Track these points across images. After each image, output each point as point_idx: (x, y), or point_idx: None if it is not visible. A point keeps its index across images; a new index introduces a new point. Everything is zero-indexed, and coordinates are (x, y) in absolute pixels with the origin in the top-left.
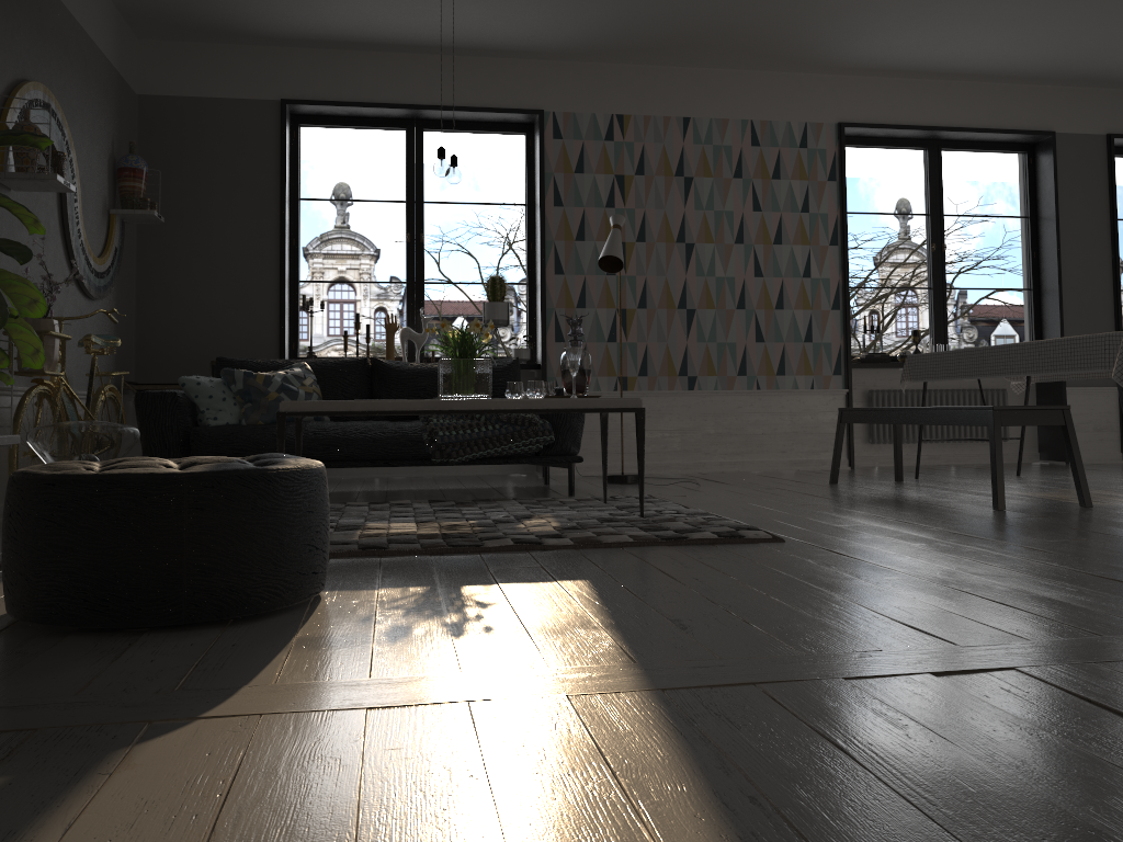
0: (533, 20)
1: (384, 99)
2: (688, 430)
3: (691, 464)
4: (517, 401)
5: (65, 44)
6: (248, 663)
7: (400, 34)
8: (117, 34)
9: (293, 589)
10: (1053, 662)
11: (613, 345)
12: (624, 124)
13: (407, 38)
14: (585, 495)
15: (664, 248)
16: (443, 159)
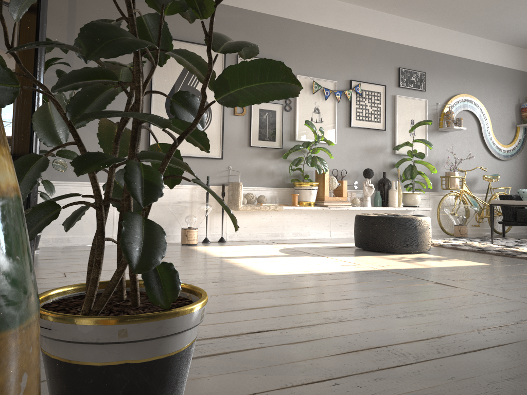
0: None
1: None
2: None
3: None
4: None
5: (480, 74)
6: (357, 255)
7: None
8: (520, 56)
9: (398, 248)
10: (472, 290)
11: None
12: None
13: None
14: None
15: None
16: None
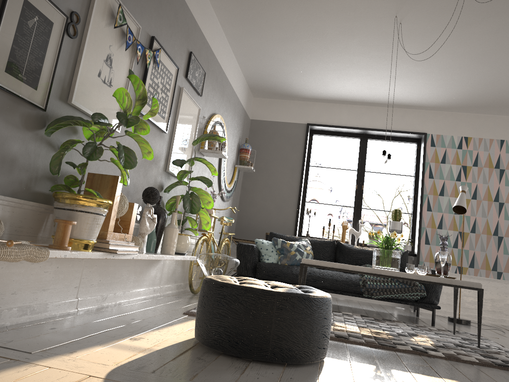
0: (426, 92)
1: (351, 125)
2: (495, 300)
3: (497, 319)
4: (414, 275)
5: (229, 99)
6: None
7: (362, 97)
8: (247, 95)
9: (314, 354)
10: None
11: (455, 250)
12: (468, 141)
13: (364, 99)
14: (440, 326)
15: (486, 203)
16: (384, 155)
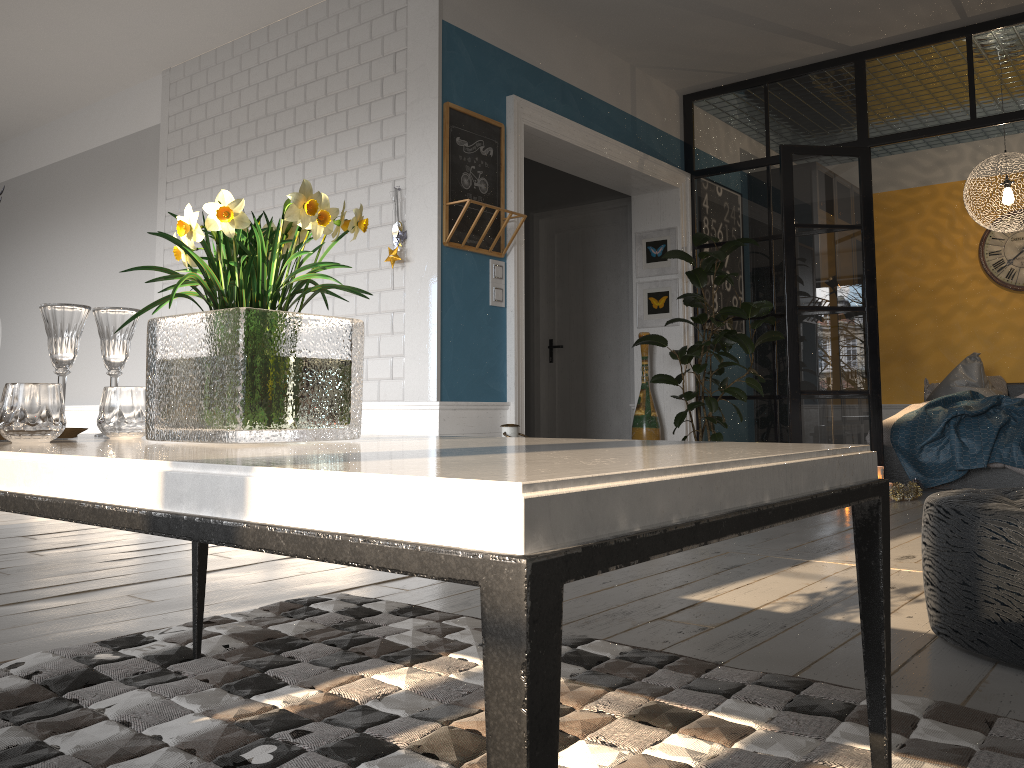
0: None
1: None
2: None
3: None
4: None
5: None
6: None
7: None
8: None
9: None
10: None
11: None
12: None
13: None
14: None
15: None
16: None
